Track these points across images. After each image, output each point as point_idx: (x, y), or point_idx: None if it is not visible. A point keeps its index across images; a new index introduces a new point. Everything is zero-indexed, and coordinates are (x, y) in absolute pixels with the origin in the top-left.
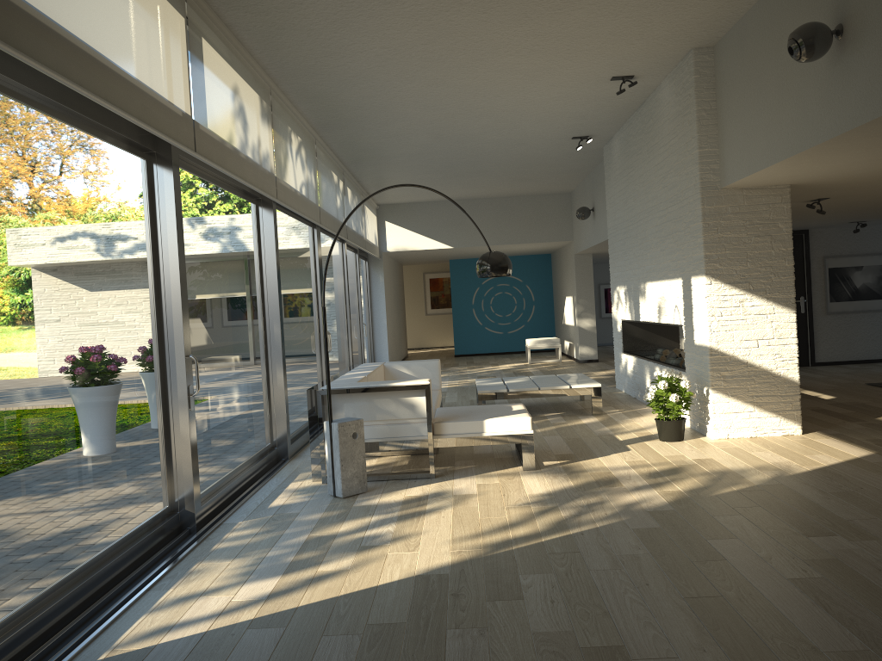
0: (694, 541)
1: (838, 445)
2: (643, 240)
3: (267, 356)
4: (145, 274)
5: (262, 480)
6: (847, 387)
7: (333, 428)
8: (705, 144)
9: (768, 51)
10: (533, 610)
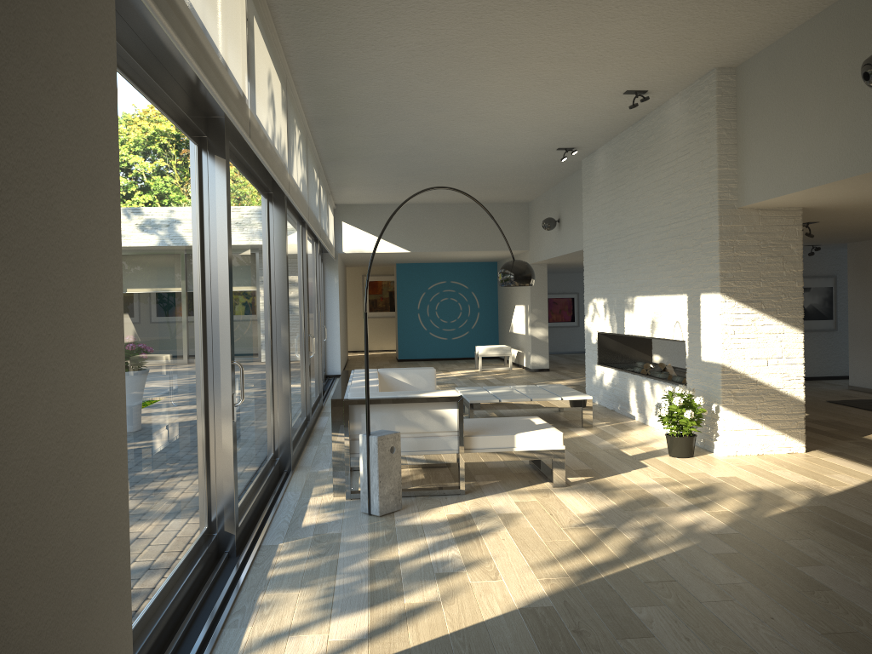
0: (785, 569)
1: (848, 464)
2: (634, 254)
3: (272, 361)
4: (195, 271)
5: (275, 495)
6: (812, 404)
7: (371, 441)
8: (725, 163)
9: (812, 75)
10: (674, 650)
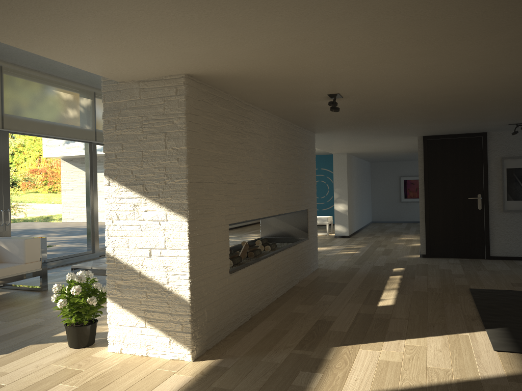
0: None
1: None
2: None
3: None
4: None
5: None
6: (441, 291)
7: None
8: None
9: None
10: None
